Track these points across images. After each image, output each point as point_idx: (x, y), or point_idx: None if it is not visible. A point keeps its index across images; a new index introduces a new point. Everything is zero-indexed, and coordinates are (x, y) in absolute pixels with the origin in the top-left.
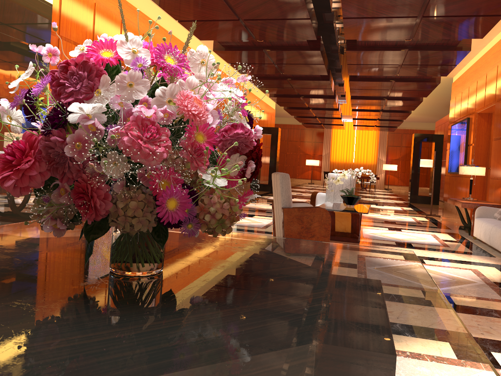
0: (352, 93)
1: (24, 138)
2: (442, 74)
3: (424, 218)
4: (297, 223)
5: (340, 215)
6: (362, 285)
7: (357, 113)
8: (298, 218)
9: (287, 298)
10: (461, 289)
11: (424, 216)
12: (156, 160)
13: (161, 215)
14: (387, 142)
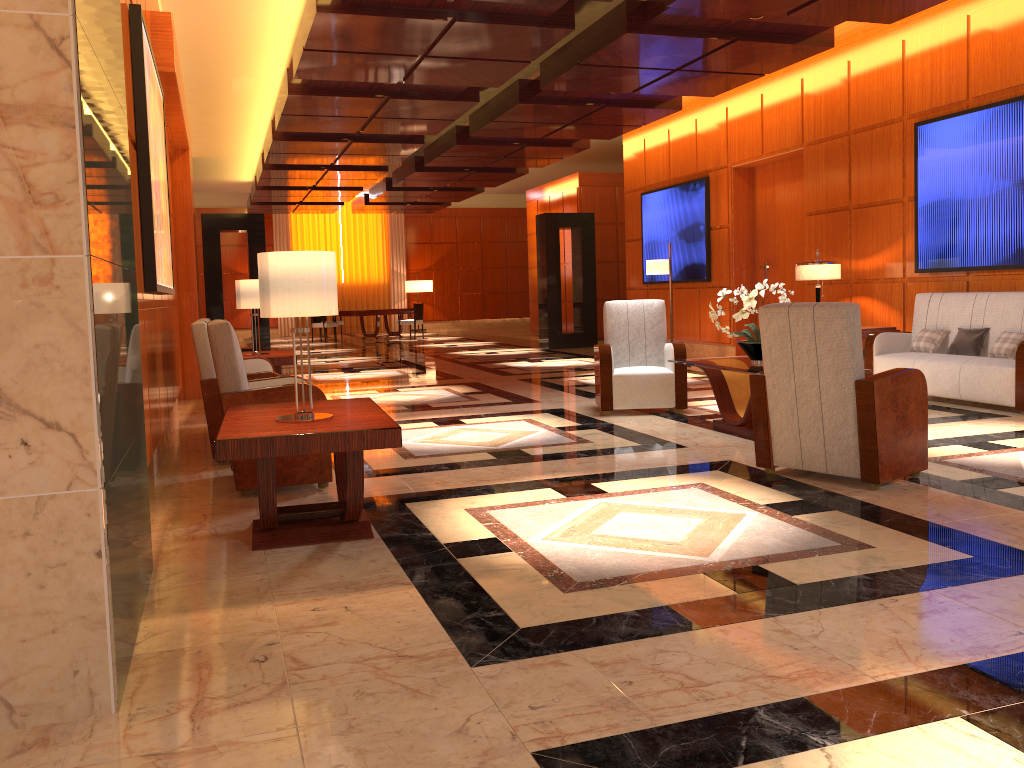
0: (482, 132)
1: None
2: (714, 92)
3: None
4: (891, 411)
5: None
6: None
7: (420, 176)
8: (891, 398)
9: None
10: None
11: None
12: None
13: None
14: (406, 236)
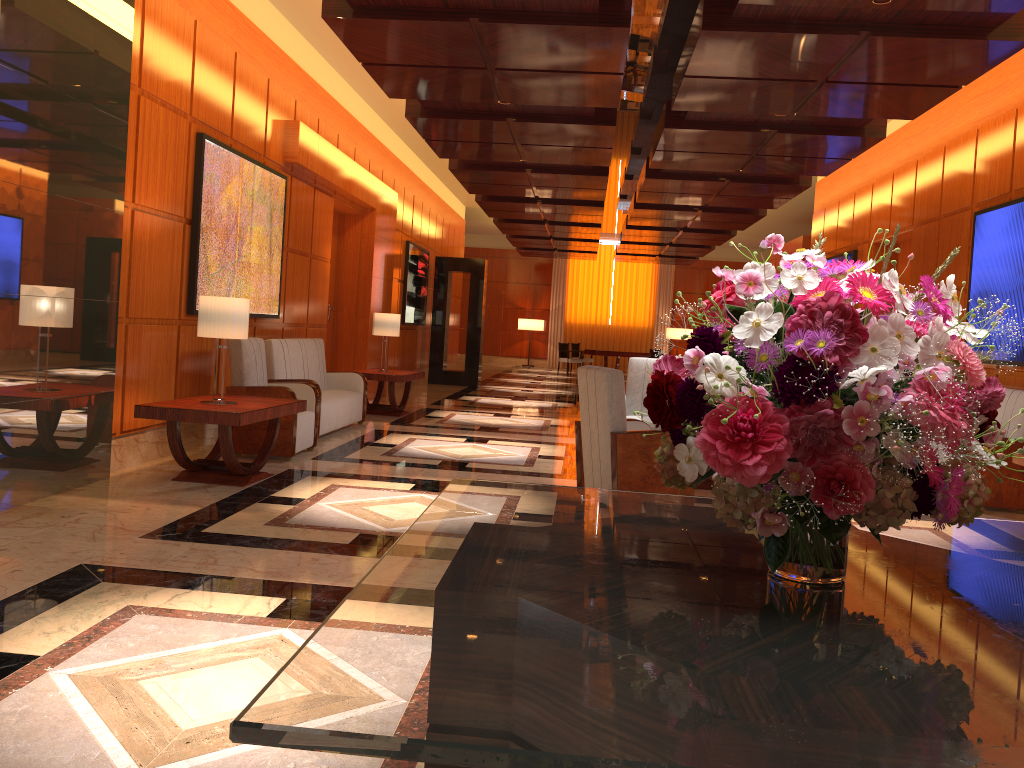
0: (642, 199)
1: (733, 402)
2: (820, 172)
3: None
4: (640, 461)
5: None
6: None
7: (634, 232)
8: (641, 450)
9: None
10: None
11: None
12: (957, 438)
13: (947, 506)
14: (674, 286)
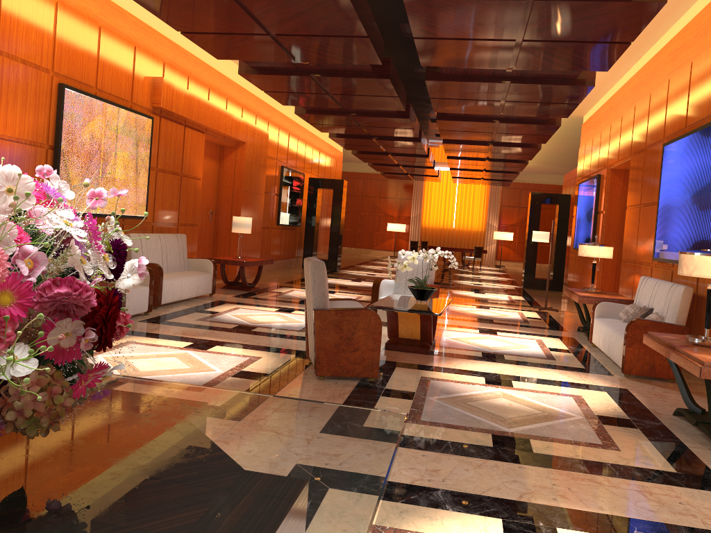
0: (444, 136)
1: None
2: (561, 114)
3: (536, 313)
4: (334, 332)
5: (405, 315)
6: (269, 492)
7: (454, 161)
8: (335, 324)
9: (129, 528)
10: (549, 428)
11: (537, 309)
12: None
13: None
14: (501, 201)
